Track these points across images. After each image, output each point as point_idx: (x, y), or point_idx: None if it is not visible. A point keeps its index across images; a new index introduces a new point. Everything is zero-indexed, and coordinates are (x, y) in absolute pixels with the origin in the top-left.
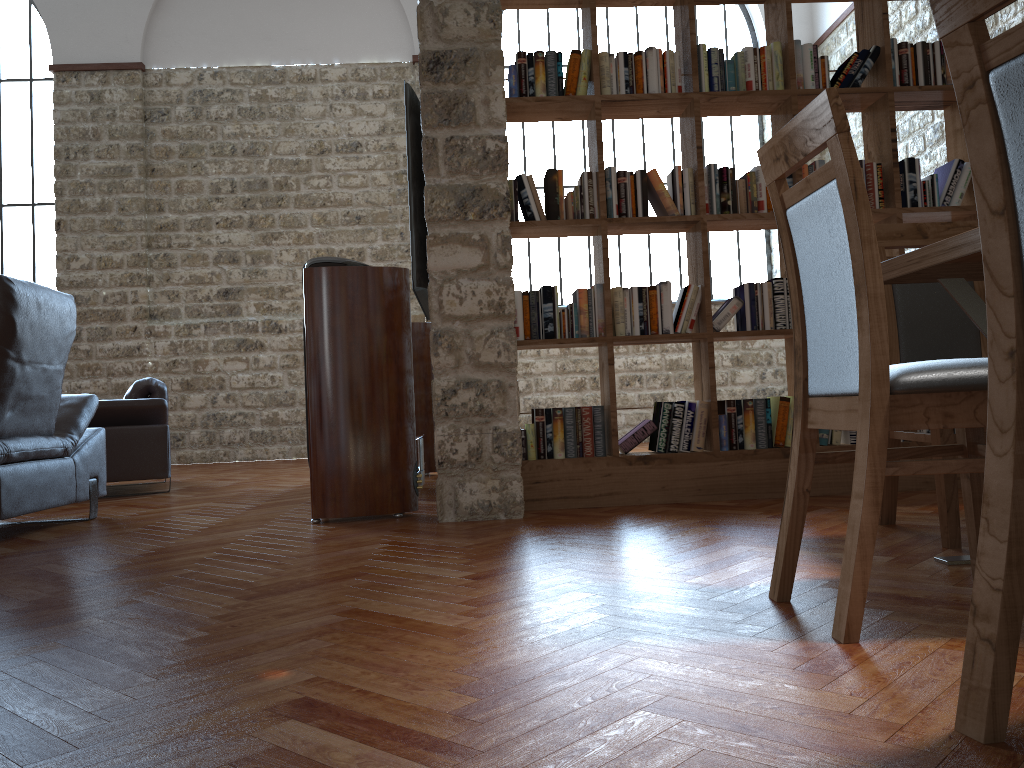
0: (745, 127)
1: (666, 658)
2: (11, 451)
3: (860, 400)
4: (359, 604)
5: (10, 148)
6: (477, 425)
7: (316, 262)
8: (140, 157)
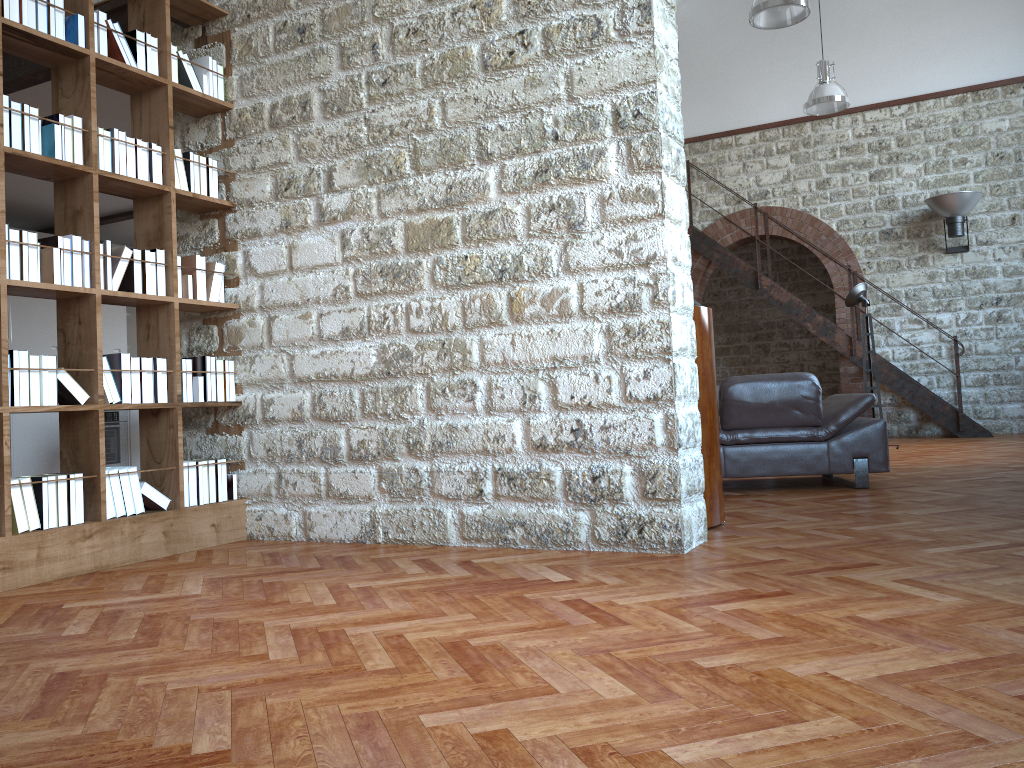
0: None
1: None
2: None
3: None
4: None
5: None
6: None
7: None
8: None
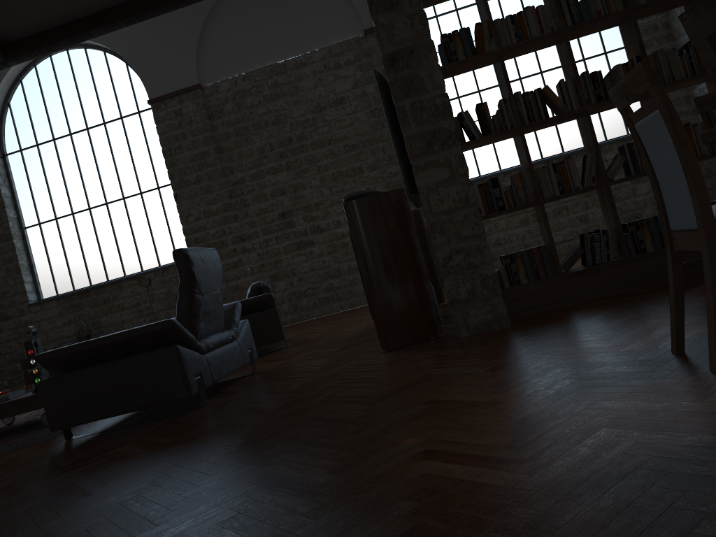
0: None
1: (613, 398)
2: (209, 344)
3: (699, 233)
4: (432, 397)
5: (137, 157)
6: (469, 275)
7: (349, 197)
8: (212, 143)
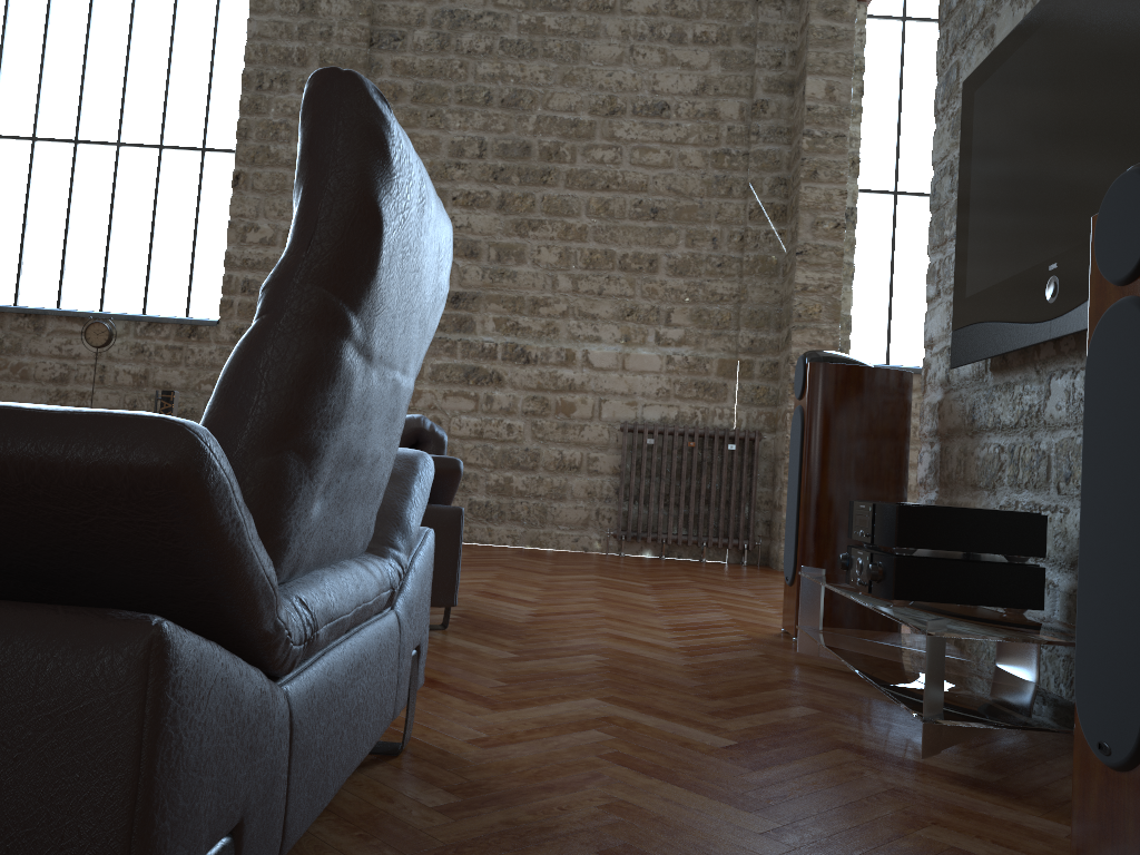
0: None
1: None
2: (318, 627)
3: None
4: None
5: (182, 69)
6: None
7: None
8: None
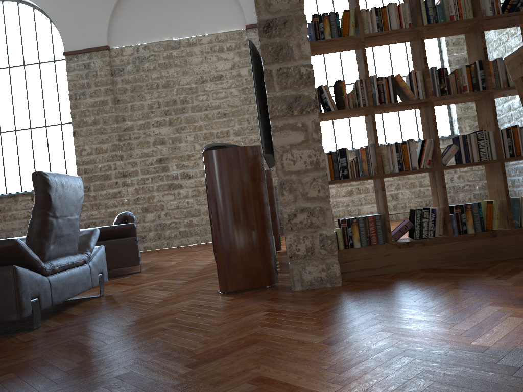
0: (430, 43)
1: None
2: (55, 267)
3: None
4: (262, 371)
5: (47, 96)
6: (309, 233)
7: (209, 147)
8: (111, 94)
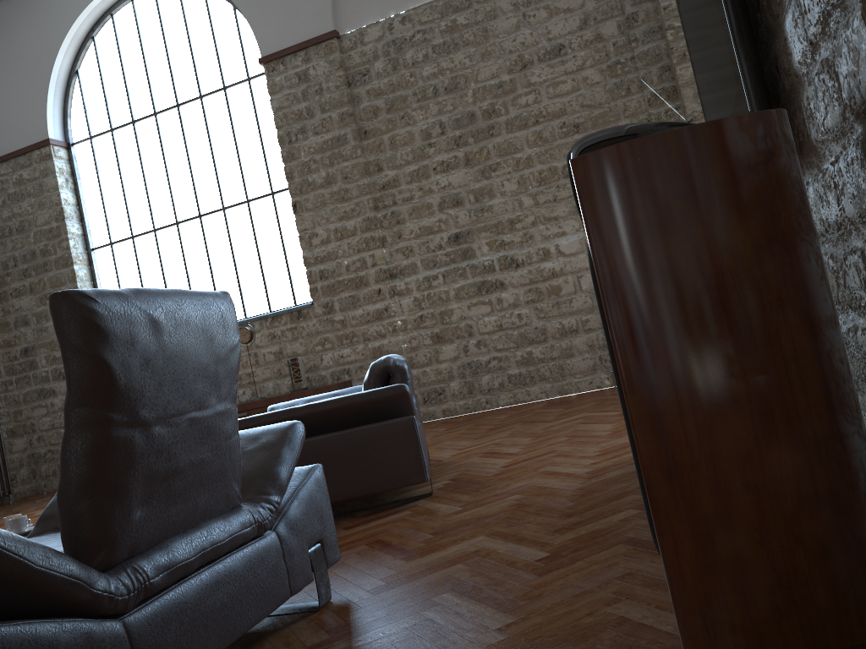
0: None
1: None
2: (150, 578)
3: None
4: None
5: (244, 147)
6: None
7: (591, 142)
8: (351, 123)
